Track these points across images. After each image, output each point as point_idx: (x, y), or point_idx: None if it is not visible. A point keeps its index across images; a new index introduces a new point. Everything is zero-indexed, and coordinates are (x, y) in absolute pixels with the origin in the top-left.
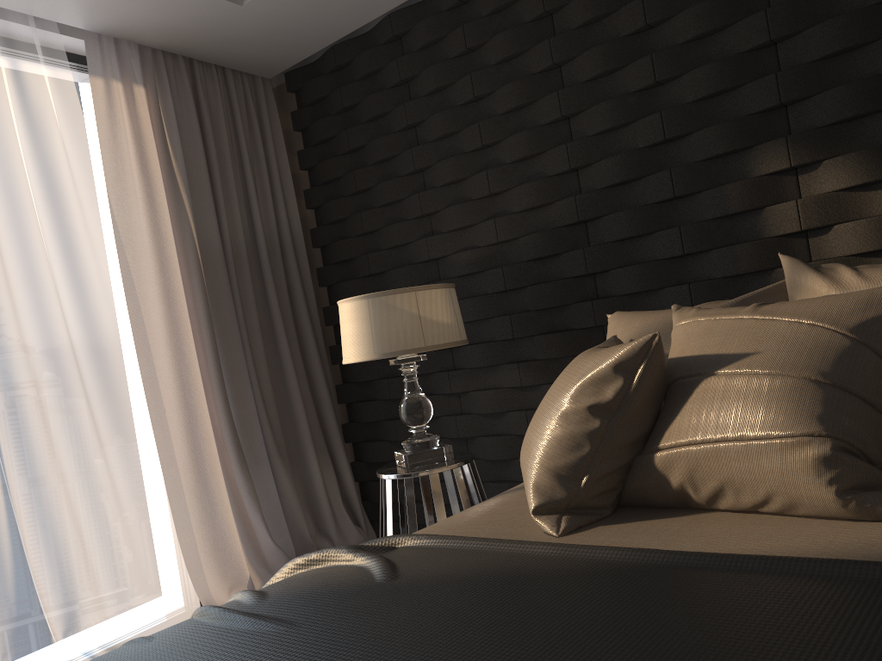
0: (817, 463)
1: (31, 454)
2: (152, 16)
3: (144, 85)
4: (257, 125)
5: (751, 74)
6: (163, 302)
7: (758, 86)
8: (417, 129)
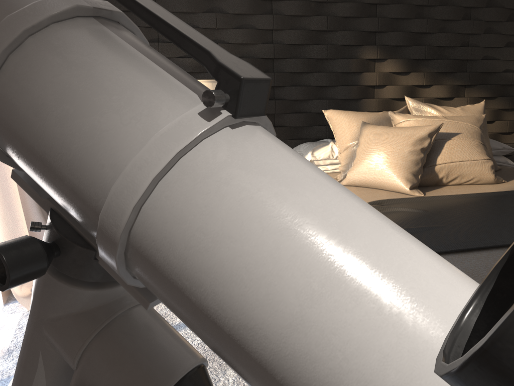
0: (490, 167)
1: None
2: None
3: None
4: None
5: (367, 14)
6: None
7: (370, 20)
8: None
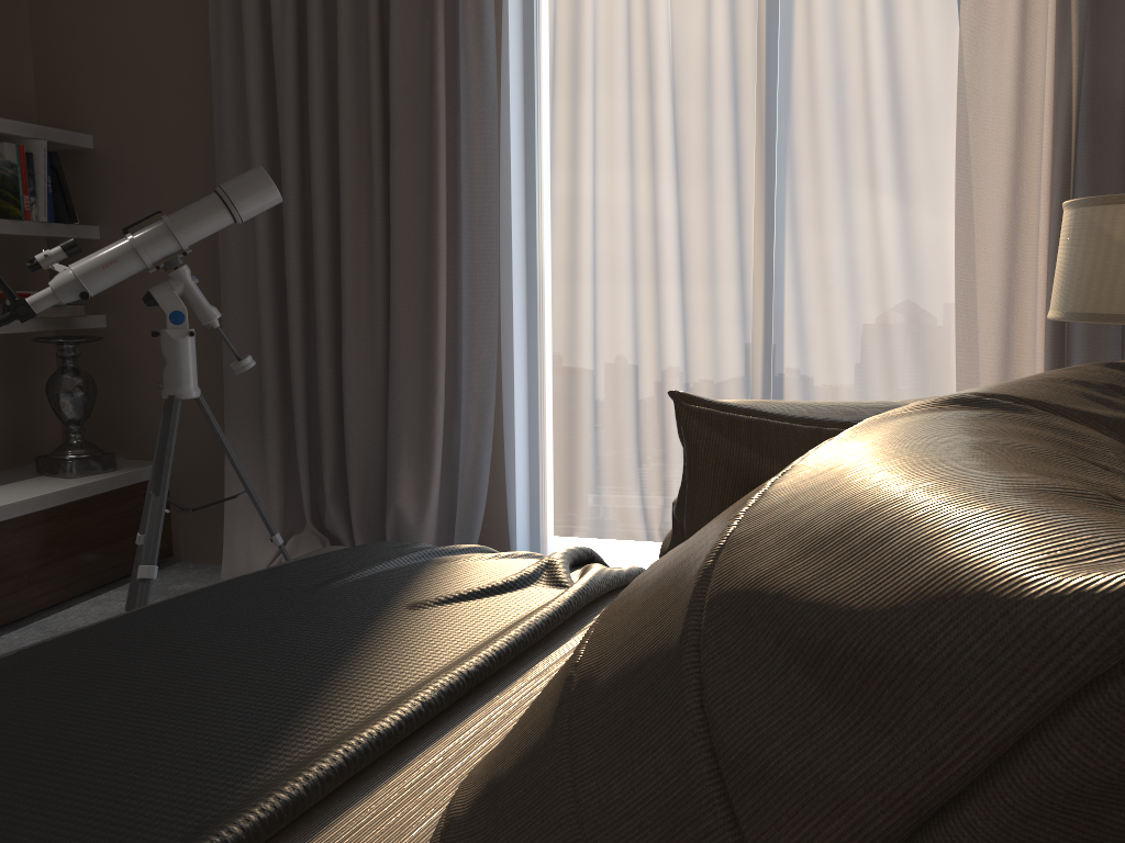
0: None
1: (804, 346)
2: None
3: None
4: None
5: None
6: (1009, 181)
7: None
8: None
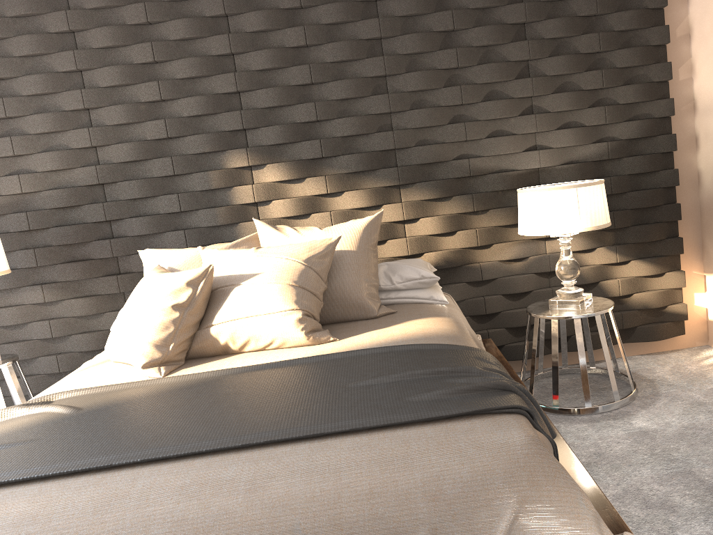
0: (296, 321)
1: None
2: None
3: None
4: None
5: (225, 107)
6: None
7: (230, 116)
8: None
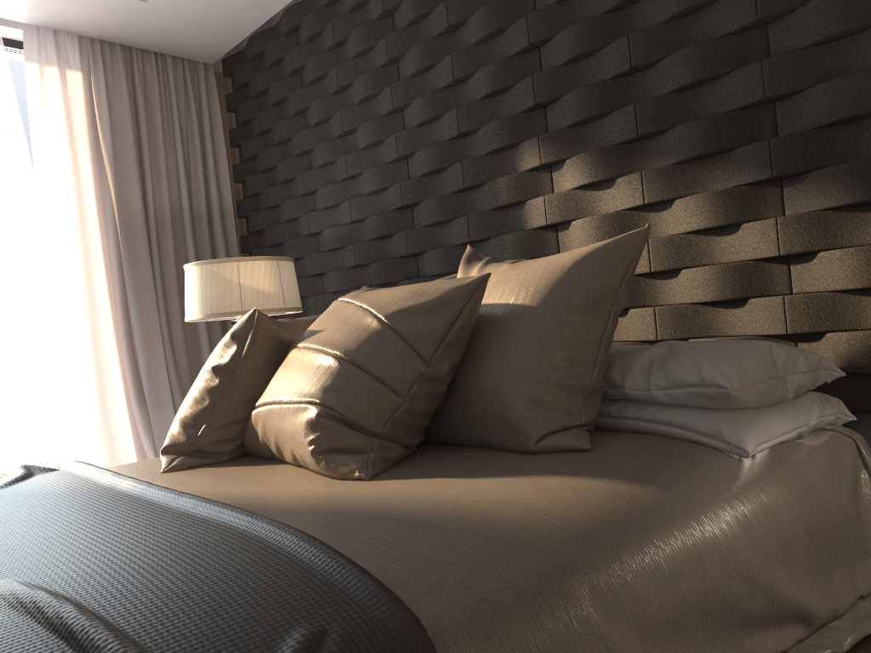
0: (306, 426)
1: None
2: (72, 11)
3: (81, 70)
4: (193, 106)
5: (519, 75)
6: (81, 259)
7: (522, 87)
8: (306, 115)
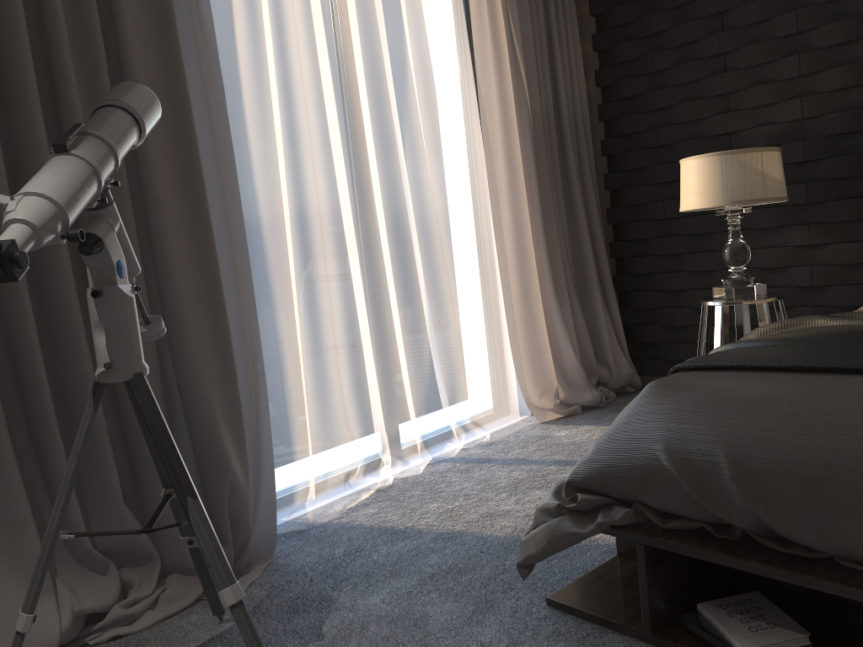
0: None
1: (434, 265)
2: None
3: None
4: (561, 9)
5: None
6: (504, 157)
7: None
8: (723, 16)
